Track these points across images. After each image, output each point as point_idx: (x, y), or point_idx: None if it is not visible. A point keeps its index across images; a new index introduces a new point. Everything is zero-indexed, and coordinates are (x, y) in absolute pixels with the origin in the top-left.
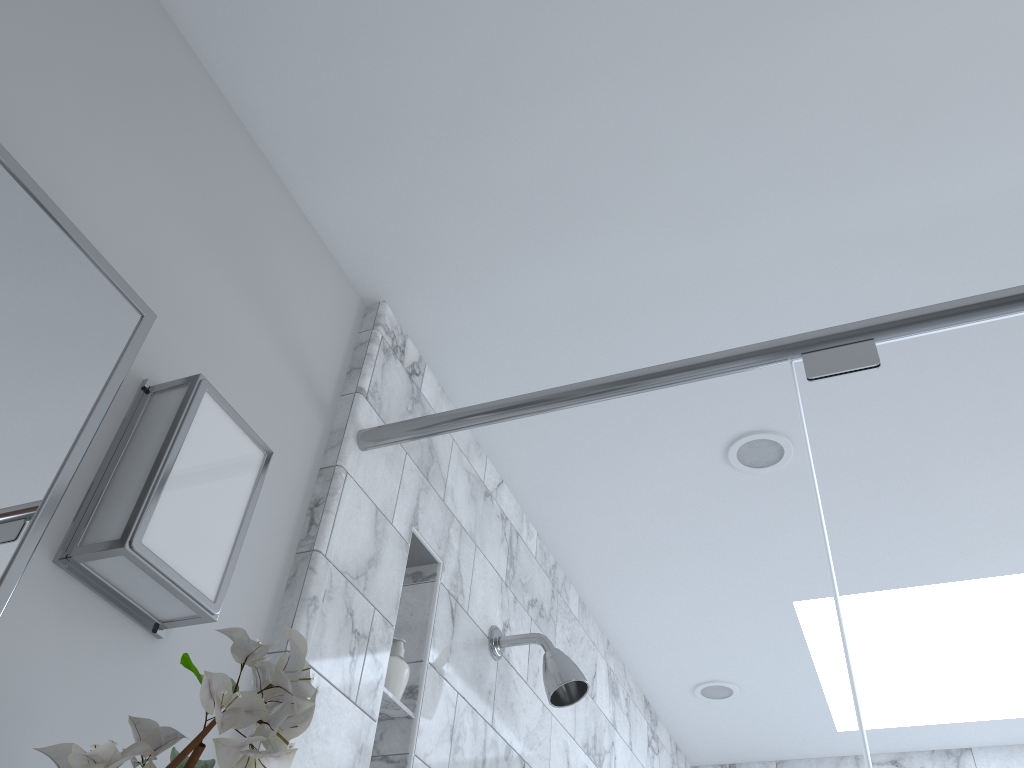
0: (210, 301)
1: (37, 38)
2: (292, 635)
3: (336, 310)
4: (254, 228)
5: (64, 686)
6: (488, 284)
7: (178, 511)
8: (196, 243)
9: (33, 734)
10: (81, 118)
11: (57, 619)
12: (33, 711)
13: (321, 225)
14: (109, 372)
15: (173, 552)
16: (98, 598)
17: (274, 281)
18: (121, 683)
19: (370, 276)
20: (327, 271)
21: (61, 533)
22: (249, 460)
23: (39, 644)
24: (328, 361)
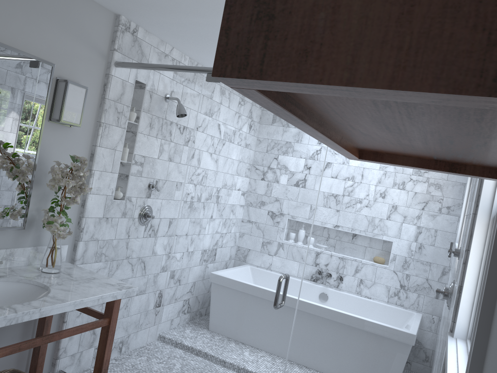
0: (67, 47)
1: (11, 8)
2: (82, 157)
3: (106, 24)
4: (76, 16)
5: (56, 140)
6: (148, 16)
7: (68, 111)
8: (61, 34)
9: (53, 149)
10: (26, 21)
11: (52, 130)
12: (52, 145)
13: (96, 1)
14: (48, 83)
15: (69, 119)
16: (58, 124)
17: (84, 29)
18: (66, 137)
19: (115, 10)
20: (101, 13)
21: (48, 116)
22: (82, 92)
23: (50, 135)
24: (105, 42)
